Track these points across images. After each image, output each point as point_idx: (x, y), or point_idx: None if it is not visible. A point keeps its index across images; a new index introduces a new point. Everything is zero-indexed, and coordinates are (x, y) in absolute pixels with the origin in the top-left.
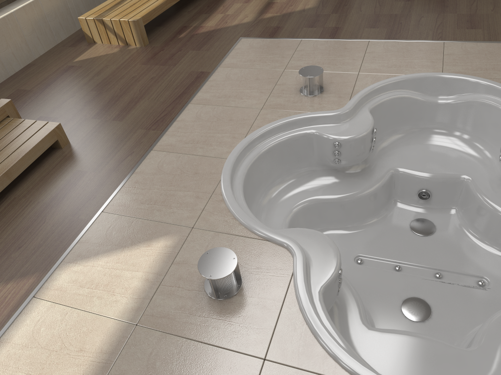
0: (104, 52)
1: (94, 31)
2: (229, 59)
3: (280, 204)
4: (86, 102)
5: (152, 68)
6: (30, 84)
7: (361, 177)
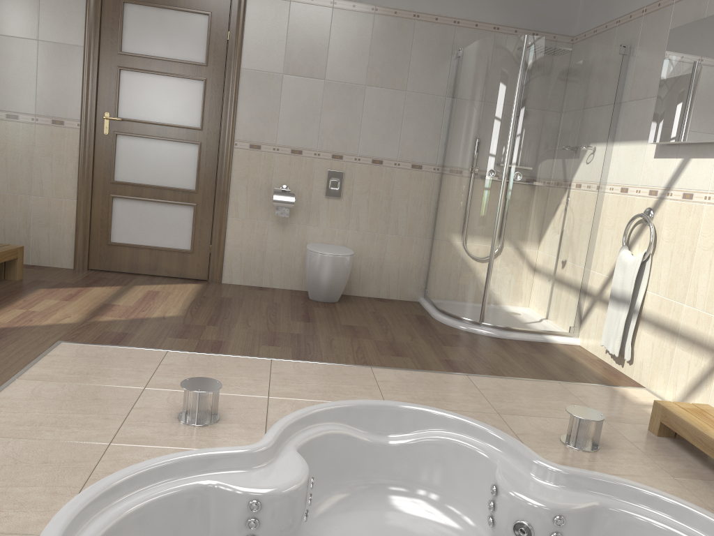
0: None
1: None
2: (38, 368)
3: None
4: None
5: None
6: None
7: None
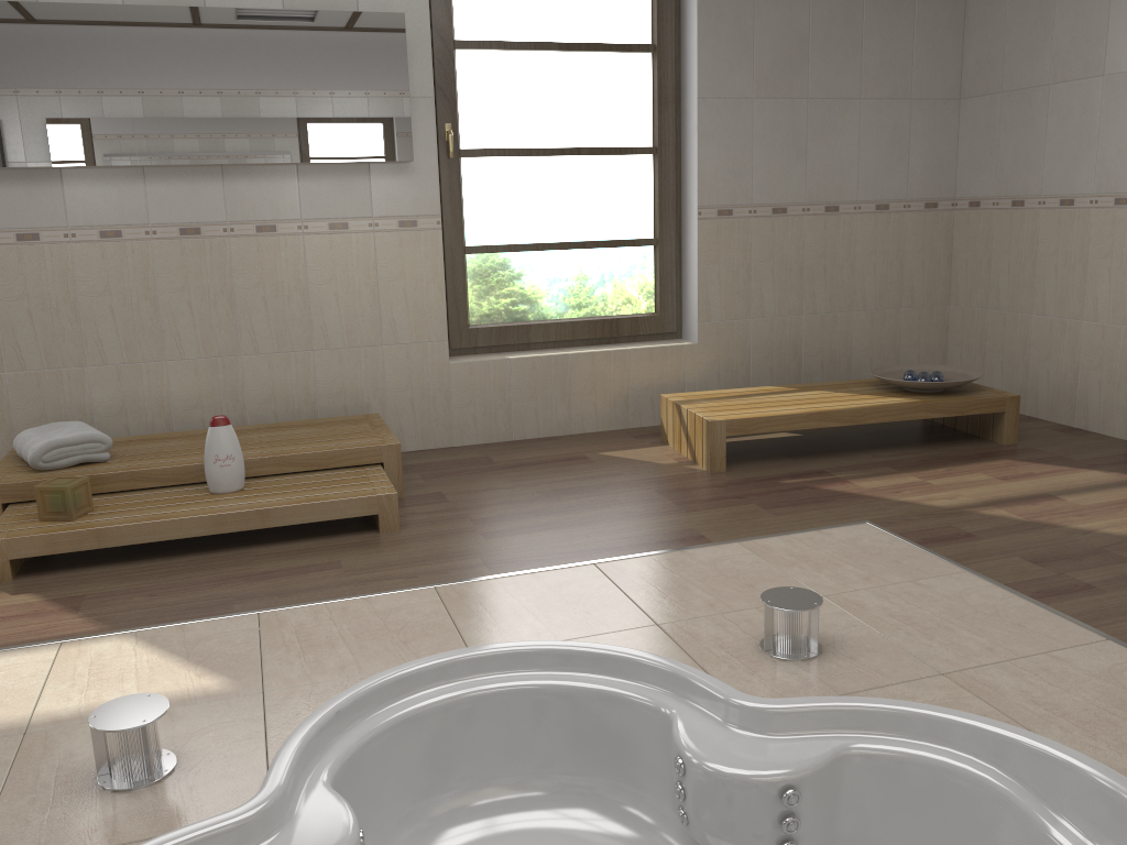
0: (651, 458)
1: (669, 424)
2: (777, 539)
3: (540, 833)
4: (506, 500)
5: (657, 500)
6: (508, 456)
7: None
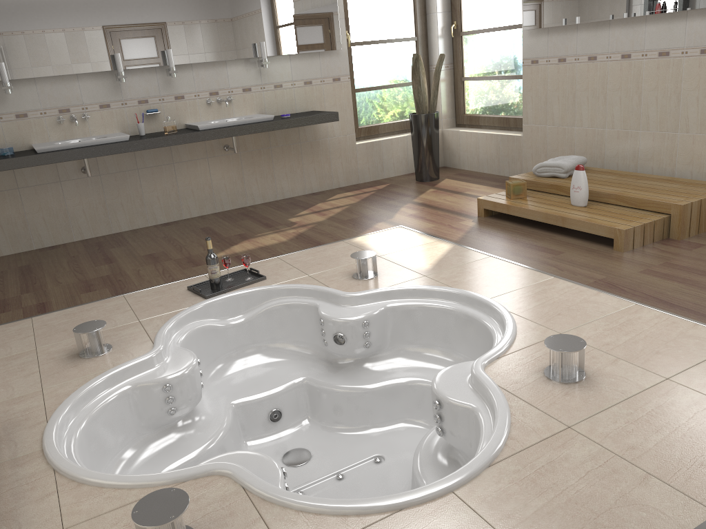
0: None
1: None
2: None
3: None
4: None
5: None
6: None
7: (439, 453)
